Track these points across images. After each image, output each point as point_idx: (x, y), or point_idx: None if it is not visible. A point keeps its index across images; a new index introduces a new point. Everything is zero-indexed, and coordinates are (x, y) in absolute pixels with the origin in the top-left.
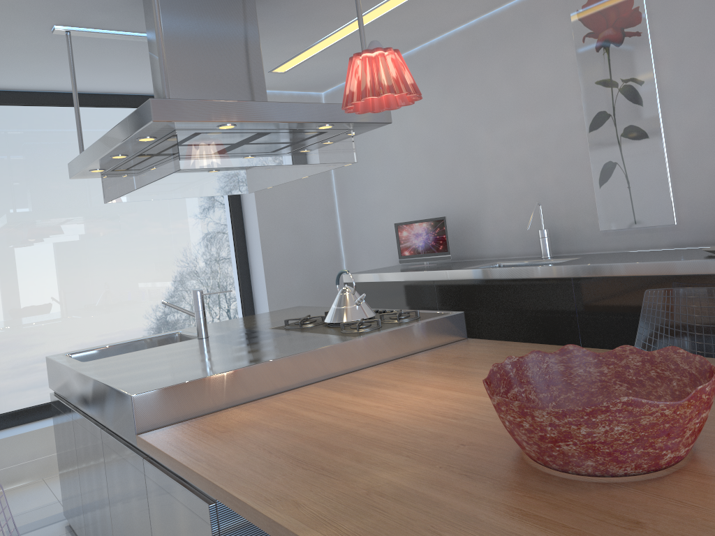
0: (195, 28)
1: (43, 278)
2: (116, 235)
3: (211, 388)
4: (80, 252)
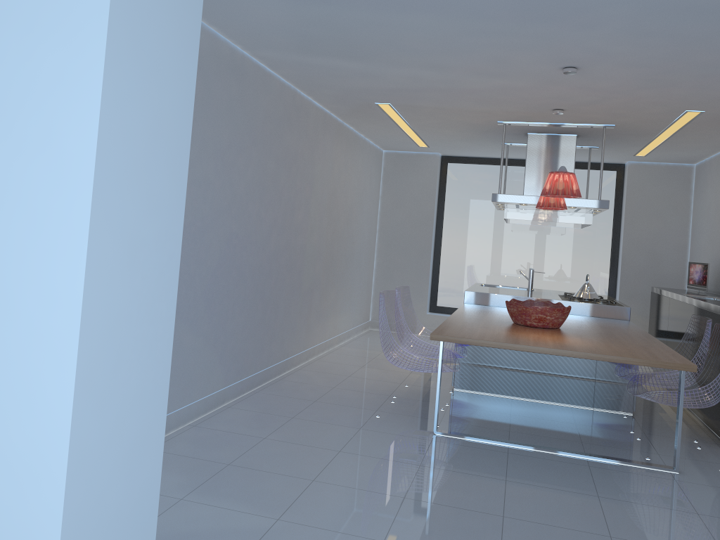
0: (542, 154)
1: (499, 251)
2: (539, 237)
3: (491, 297)
4: (519, 242)
